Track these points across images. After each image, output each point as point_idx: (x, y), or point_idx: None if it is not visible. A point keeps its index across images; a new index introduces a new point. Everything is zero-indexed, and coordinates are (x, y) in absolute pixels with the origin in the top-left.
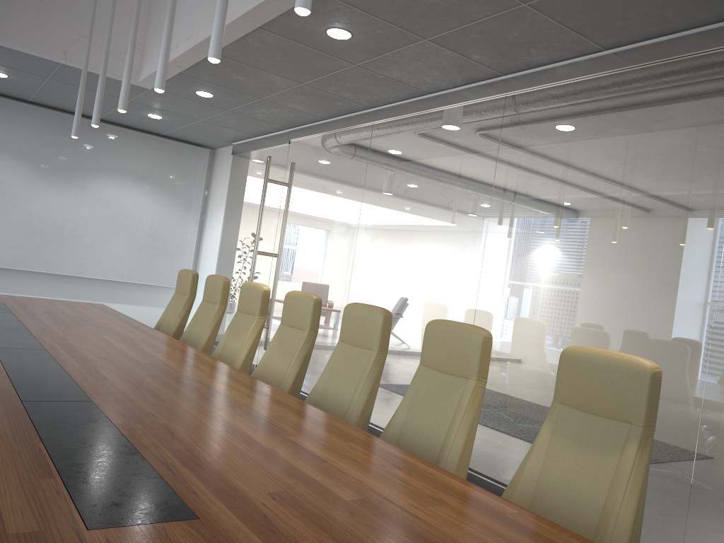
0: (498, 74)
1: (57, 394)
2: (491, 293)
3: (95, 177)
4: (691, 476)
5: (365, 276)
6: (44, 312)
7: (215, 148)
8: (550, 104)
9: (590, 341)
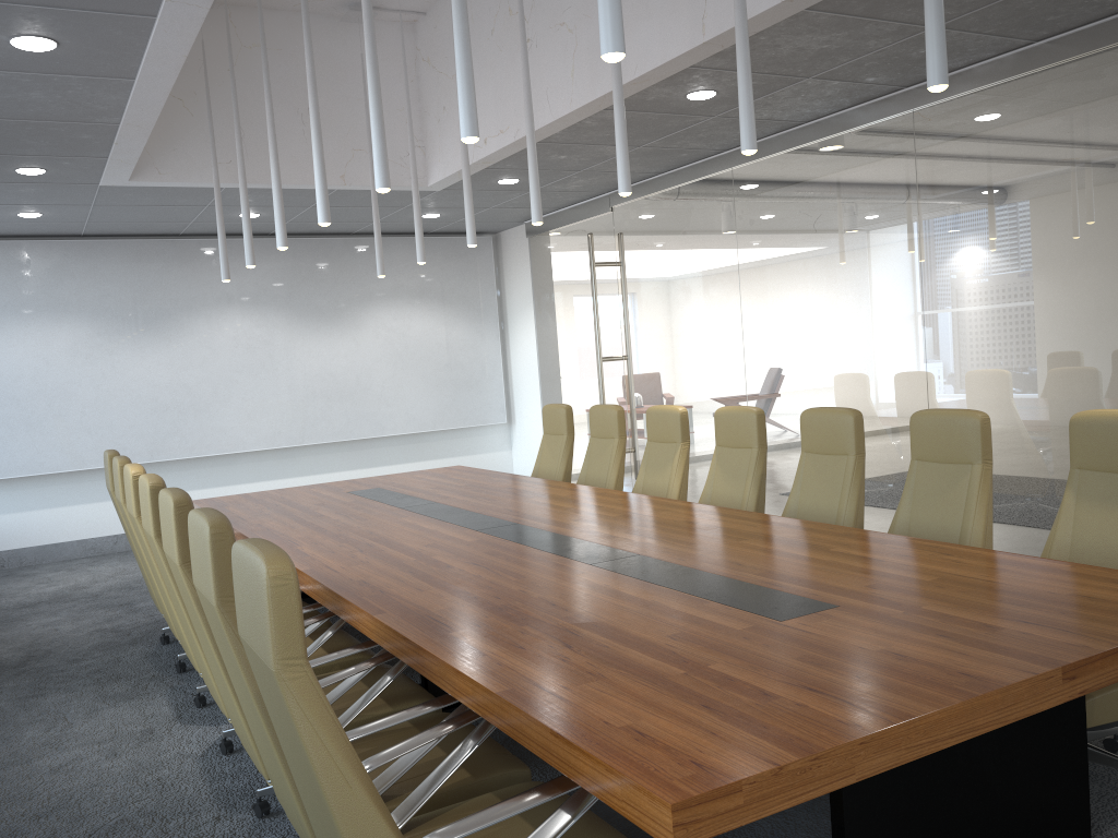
0: (898, 88)
1: (603, 554)
2: (944, 356)
3: (367, 309)
4: None
5: (765, 364)
6: (433, 488)
7: (498, 232)
8: (975, 116)
9: (1082, 391)
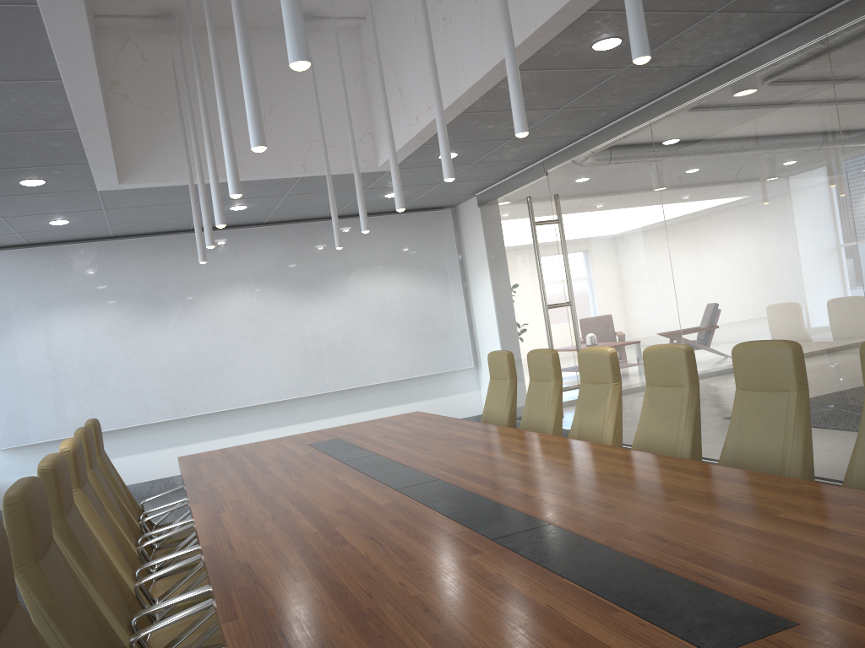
0: (809, 15)
1: (511, 524)
2: None
3: (348, 278)
4: None
5: (696, 300)
6: (383, 437)
7: (456, 205)
8: None
9: None
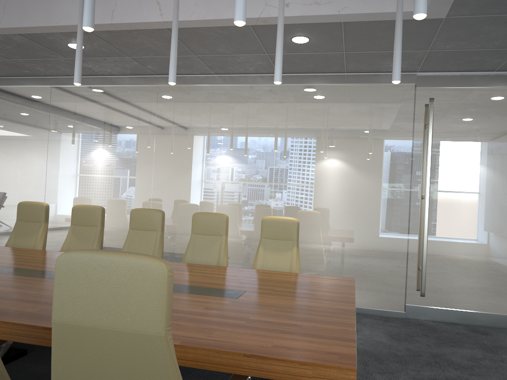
0: (154, 74)
1: None
2: (161, 192)
3: None
4: None
5: (59, 187)
6: None
7: None
8: (186, 95)
9: (219, 211)
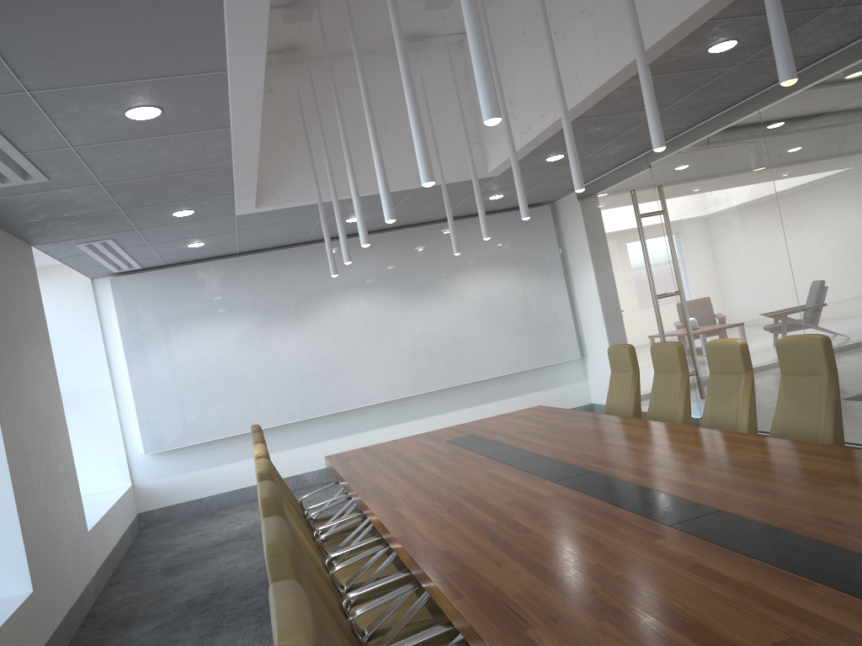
0: None
1: (682, 511)
2: None
3: (454, 279)
4: None
5: (816, 285)
6: (517, 432)
7: (554, 201)
8: None
9: None
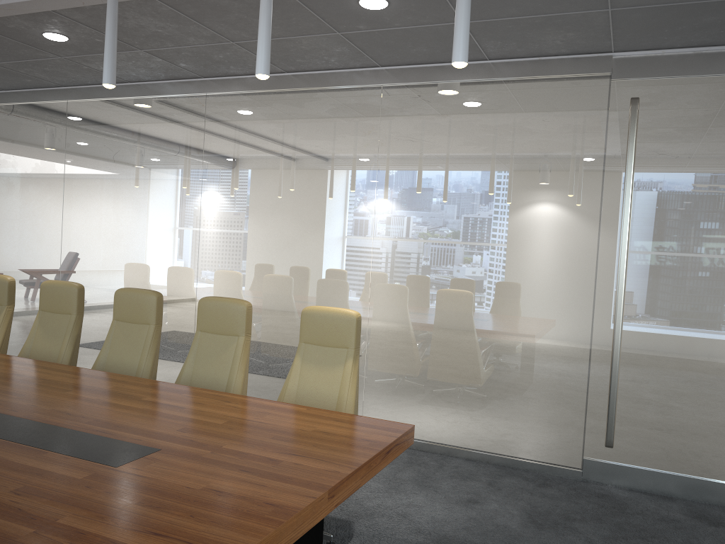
0: (199, 76)
1: None
2: (210, 259)
3: None
4: (364, 371)
5: (78, 250)
6: None
7: None
8: (246, 108)
9: (292, 291)
